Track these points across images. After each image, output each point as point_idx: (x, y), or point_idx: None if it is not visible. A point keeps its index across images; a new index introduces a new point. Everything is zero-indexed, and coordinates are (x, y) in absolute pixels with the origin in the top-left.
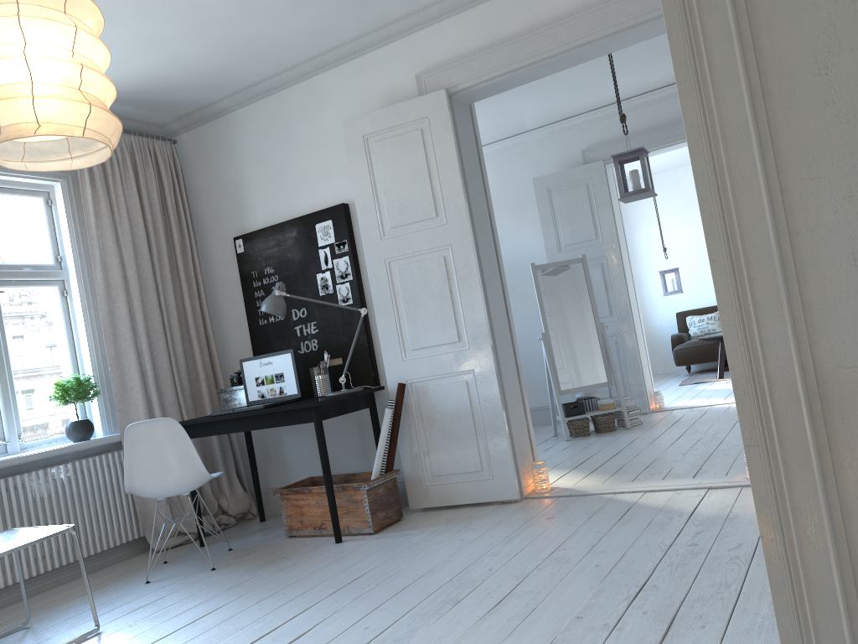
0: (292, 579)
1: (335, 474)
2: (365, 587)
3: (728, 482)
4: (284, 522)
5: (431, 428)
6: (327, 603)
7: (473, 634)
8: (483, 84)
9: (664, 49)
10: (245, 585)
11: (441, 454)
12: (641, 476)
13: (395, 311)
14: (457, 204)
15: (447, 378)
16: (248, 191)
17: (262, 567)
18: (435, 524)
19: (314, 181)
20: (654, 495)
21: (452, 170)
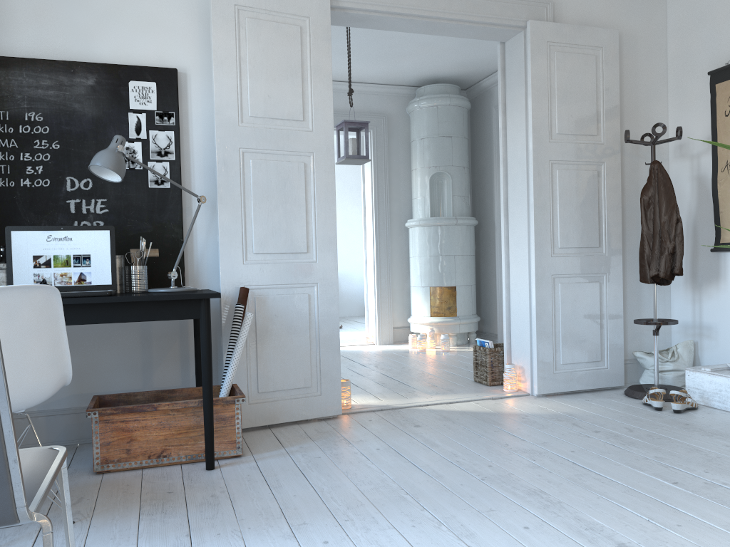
0: (270, 509)
1: (92, 395)
2: (402, 499)
3: (498, 394)
4: (95, 454)
5: (264, 340)
6: (403, 519)
7: (639, 509)
8: (360, 12)
9: (361, 50)
10: (206, 528)
11: (272, 369)
12: (405, 394)
13: (242, 207)
14: (326, 115)
15: (289, 289)
16: (6, 1)
17: (165, 506)
18: (297, 441)
19: (129, 28)
20: (459, 405)
21: (326, 81)
